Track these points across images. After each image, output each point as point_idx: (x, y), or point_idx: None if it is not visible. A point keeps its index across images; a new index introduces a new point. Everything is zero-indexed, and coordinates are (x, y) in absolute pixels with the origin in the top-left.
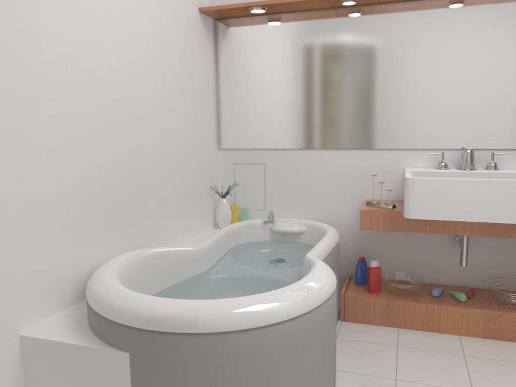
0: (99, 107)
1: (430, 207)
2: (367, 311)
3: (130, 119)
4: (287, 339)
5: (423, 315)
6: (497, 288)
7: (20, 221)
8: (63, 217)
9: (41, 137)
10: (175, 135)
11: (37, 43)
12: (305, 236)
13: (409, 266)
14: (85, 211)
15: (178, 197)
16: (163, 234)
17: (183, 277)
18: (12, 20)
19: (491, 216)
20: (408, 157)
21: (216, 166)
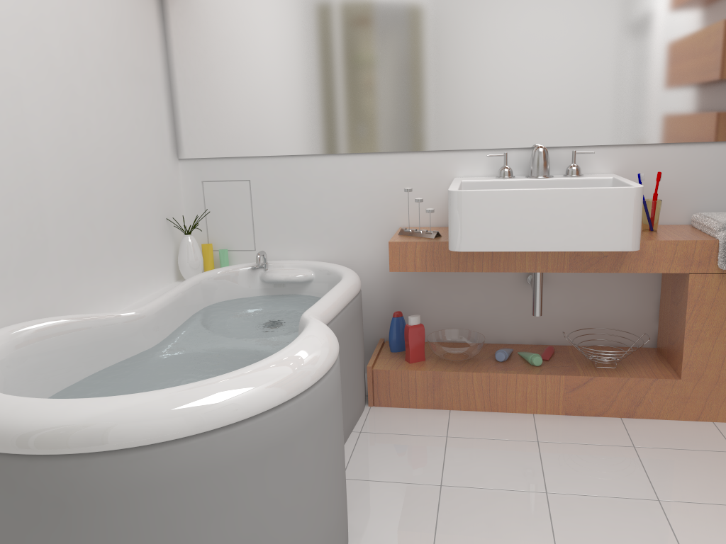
0: None
1: (484, 233)
2: (405, 389)
3: None
4: (251, 448)
5: (483, 389)
6: (584, 344)
7: None
8: None
9: None
10: (94, 137)
11: None
12: (314, 286)
13: (465, 321)
14: None
15: (107, 236)
16: (82, 295)
17: (113, 360)
18: None
19: (569, 243)
20: (458, 163)
21: (175, 185)
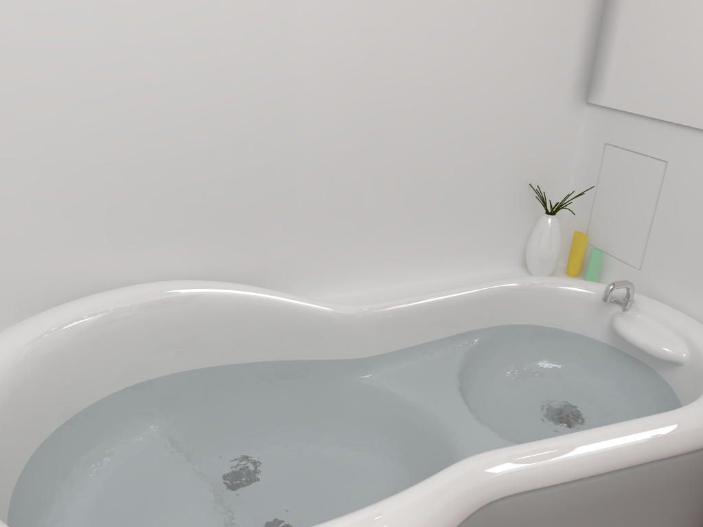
0: (146, 1)
1: None
2: None
3: (248, 26)
4: None
5: None
6: None
7: None
8: (47, 198)
9: None
10: (410, 65)
11: None
12: (680, 375)
13: None
14: (104, 194)
15: (401, 195)
16: (337, 258)
17: (297, 355)
18: None
19: None
20: None
21: (566, 140)
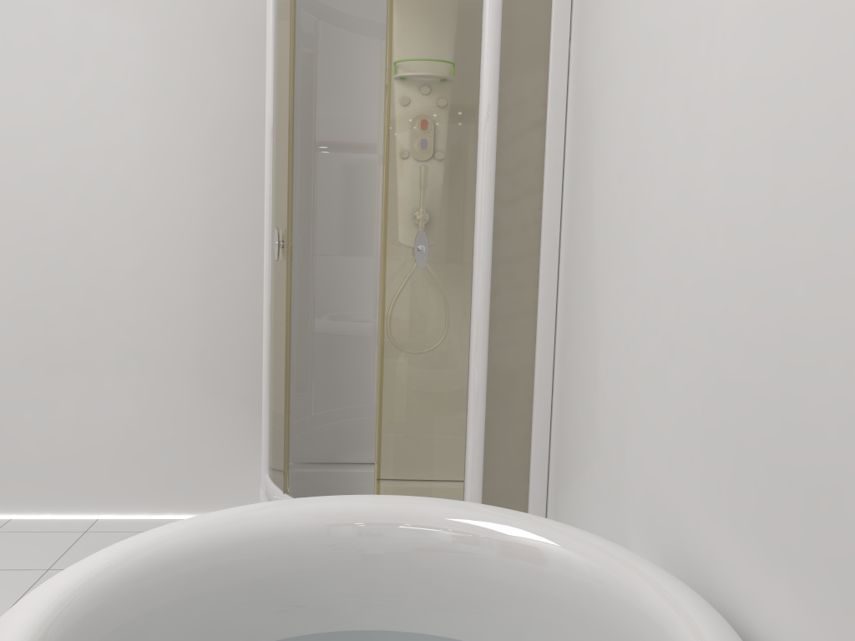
0: (818, 121)
1: None
2: None
3: None
4: None
5: None
6: None
7: (652, 378)
8: (699, 416)
9: (691, 225)
10: None
11: (711, 19)
12: None
13: None
14: (737, 436)
15: None
16: None
17: None
18: (687, 1)
19: None
20: None
21: None
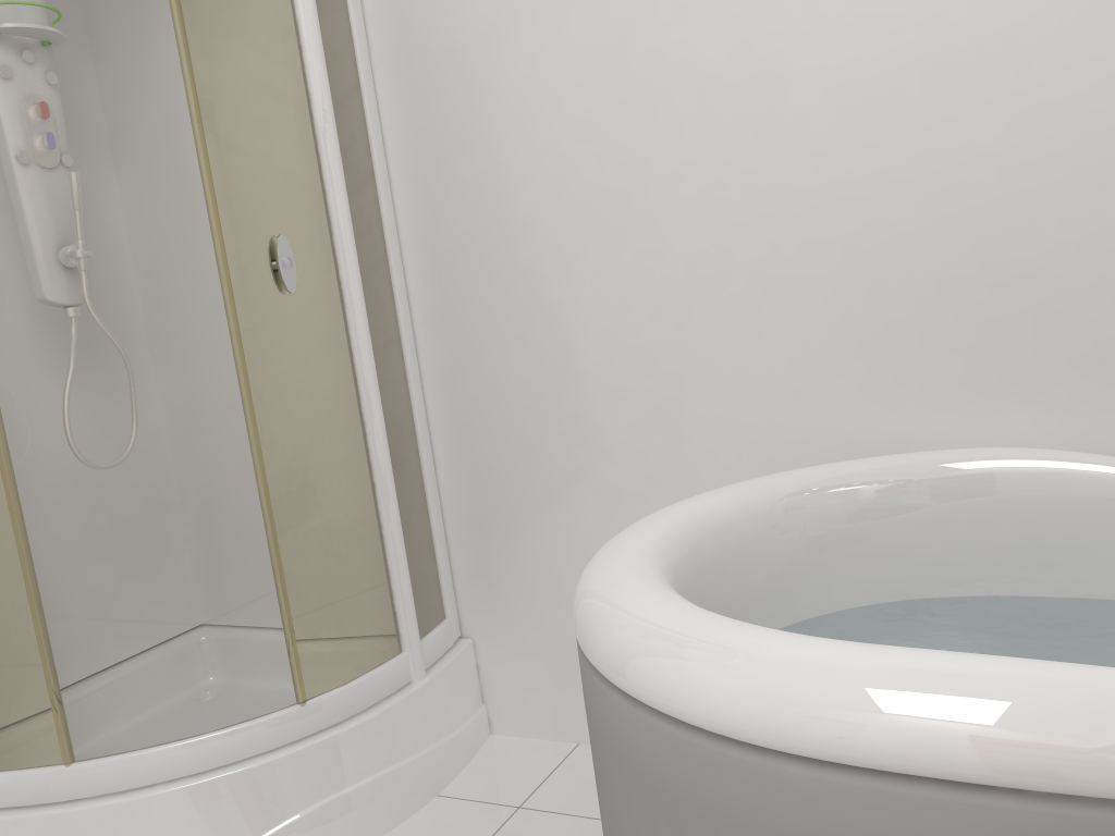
0: (983, 44)
1: None
2: None
3: None
4: (629, 754)
5: None
6: None
7: (731, 327)
8: (844, 329)
9: (782, 159)
10: None
11: None
12: None
13: None
14: (918, 322)
15: None
16: None
17: None
18: None
19: None
20: None
21: None
